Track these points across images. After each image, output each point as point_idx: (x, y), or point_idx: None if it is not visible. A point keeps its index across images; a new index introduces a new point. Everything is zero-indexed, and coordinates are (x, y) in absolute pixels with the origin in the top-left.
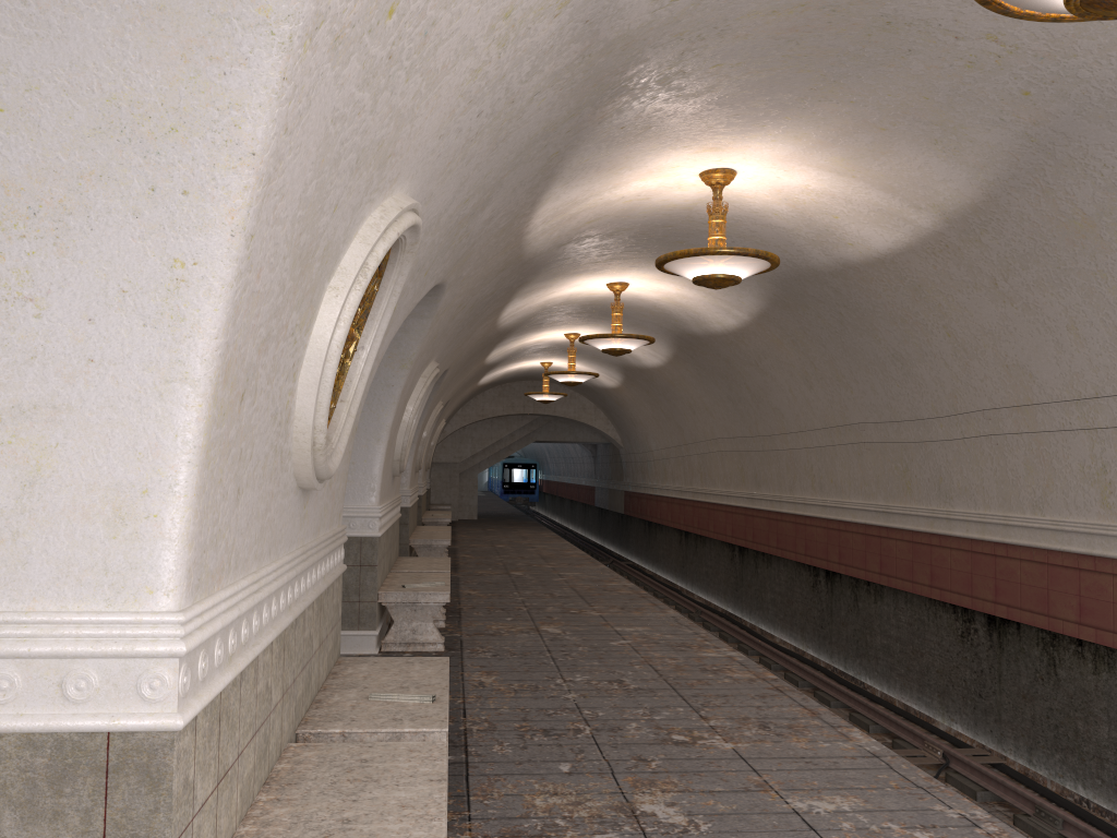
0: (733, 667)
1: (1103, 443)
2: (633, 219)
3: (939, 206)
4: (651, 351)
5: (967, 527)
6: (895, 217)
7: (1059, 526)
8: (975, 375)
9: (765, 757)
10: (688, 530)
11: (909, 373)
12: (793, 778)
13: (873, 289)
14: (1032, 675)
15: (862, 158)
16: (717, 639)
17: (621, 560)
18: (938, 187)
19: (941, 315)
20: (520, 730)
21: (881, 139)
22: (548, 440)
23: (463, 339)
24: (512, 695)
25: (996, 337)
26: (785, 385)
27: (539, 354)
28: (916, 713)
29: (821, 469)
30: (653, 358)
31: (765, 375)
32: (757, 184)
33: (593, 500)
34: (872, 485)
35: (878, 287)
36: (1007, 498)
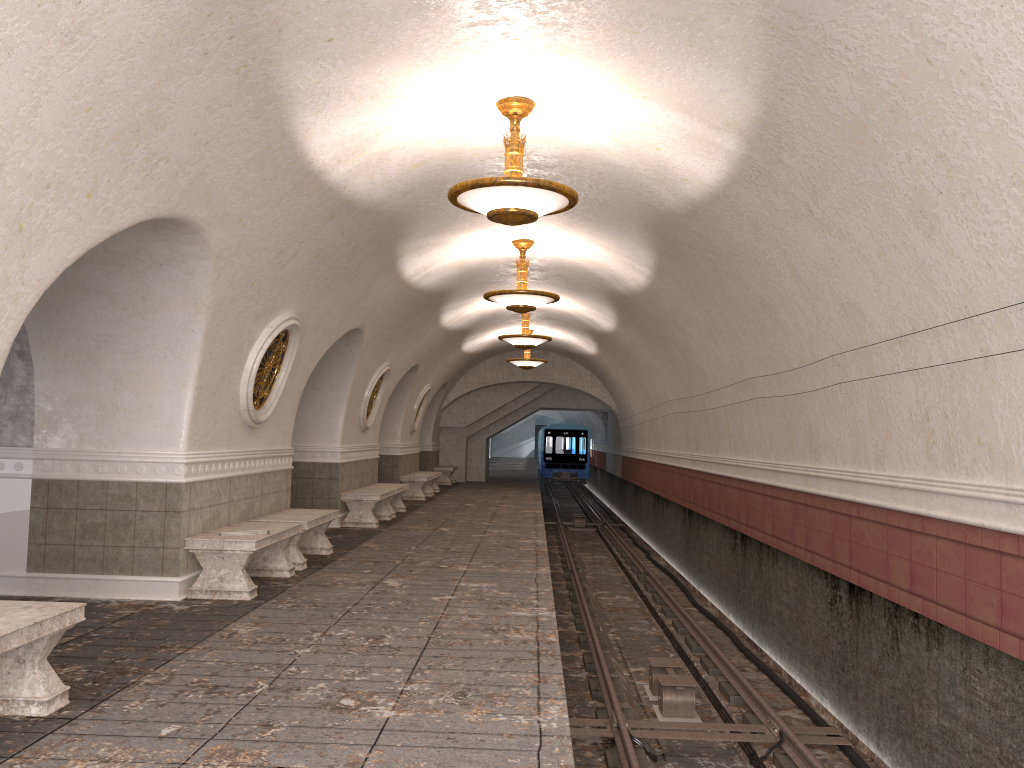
0: (525, 627)
1: (924, 386)
2: (471, 164)
3: (734, 124)
4: (601, 315)
5: (830, 485)
6: (704, 143)
7: (895, 482)
8: (822, 318)
9: (409, 730)
10: (657, 493)
11: (776, 321)
12: (404, 757)
13: (724, 230)
14: (880, 650)
15: (638, 73)
16: (550, 598)
17: (616, 522)
18: (721, 100)
19: (782, 253)
20: (190, 685)
21: (641, 45)
22: (552, 407)
23: (351, 296)
24: (243, 648)
25: (828, 273)
26: (700, 342)
27: (512, 321)
28: (796, 685)
29: (735, 428)
30: (607, 322)
31: (684, 333)
32: (566, 116)
33: (605, 465)
34: (767, 442)
35: (727, 227)
36: (858, 452)
